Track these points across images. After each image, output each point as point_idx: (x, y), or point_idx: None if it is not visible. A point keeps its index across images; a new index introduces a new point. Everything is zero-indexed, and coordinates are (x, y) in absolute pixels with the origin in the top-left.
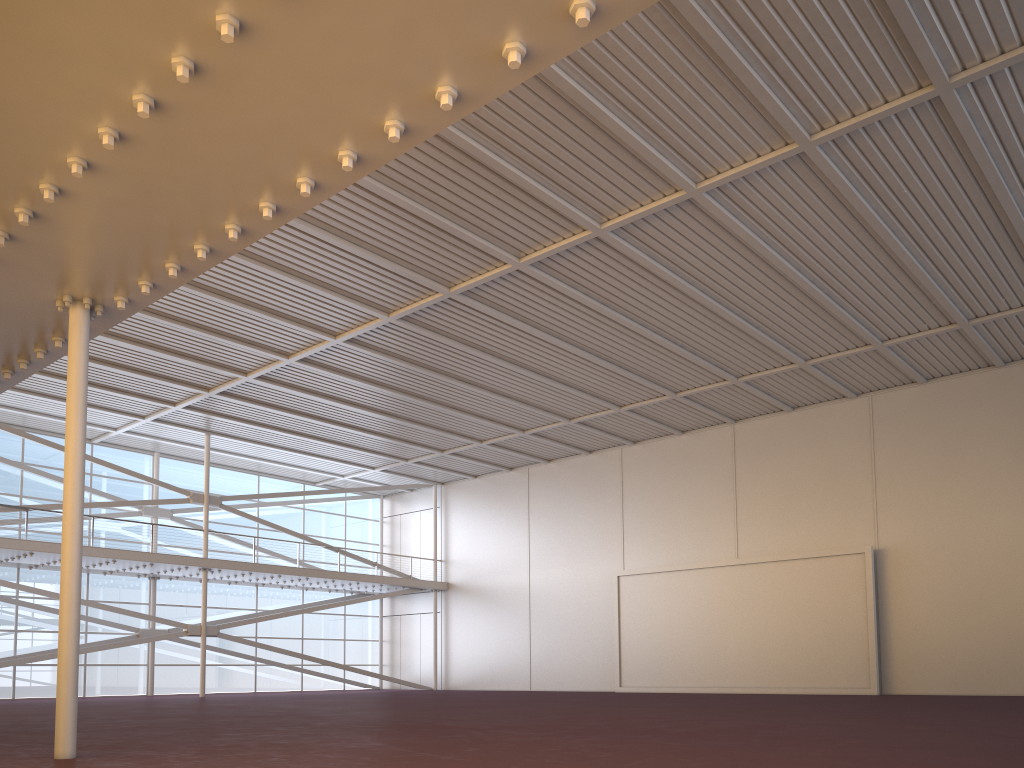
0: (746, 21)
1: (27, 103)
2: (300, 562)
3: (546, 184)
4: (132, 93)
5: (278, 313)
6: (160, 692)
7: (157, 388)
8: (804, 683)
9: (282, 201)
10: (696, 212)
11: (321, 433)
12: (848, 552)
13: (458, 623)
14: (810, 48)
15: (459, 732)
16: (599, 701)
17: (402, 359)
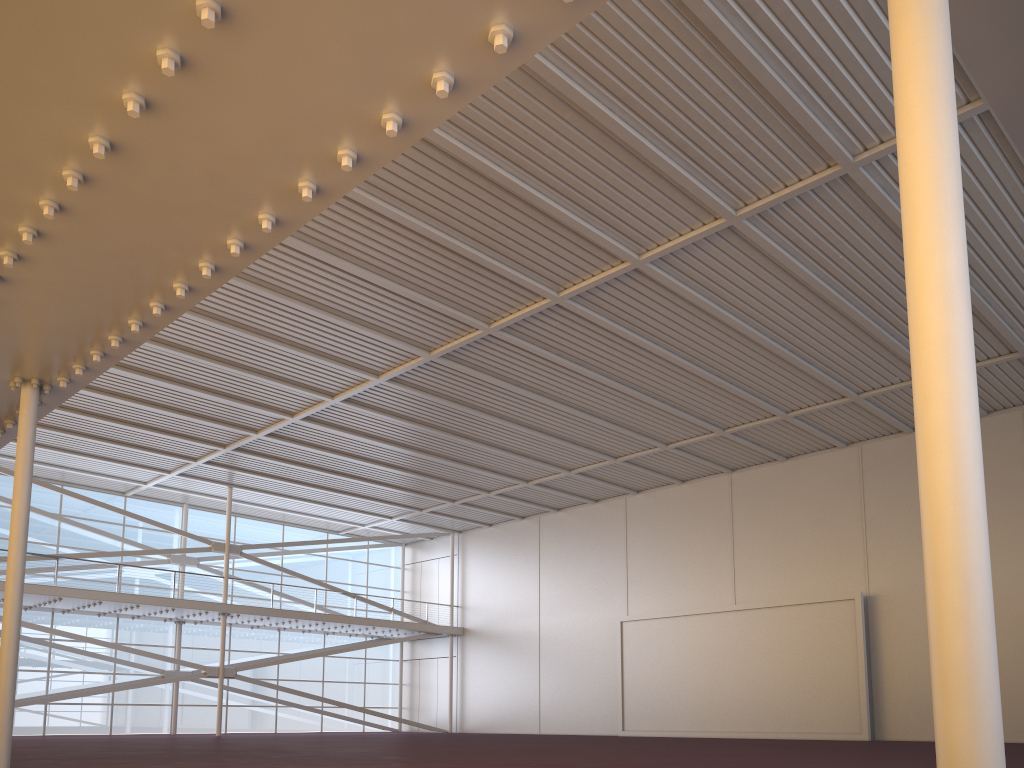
0: (650, 116)
1: None
2: (322, 607)
3: (500, 259)
4: (18, 226)
5: (277, 377)
6: (183, 731)
7: (178, 445)
8: (798, 728)
9: (168, 301)
10: (646, 280)
11: (336, 485)
12: (839, 598)
13: (473, 667)
14: (715, 137)
15: (383, 763)
16: (580, 742)
17: (399, 416)
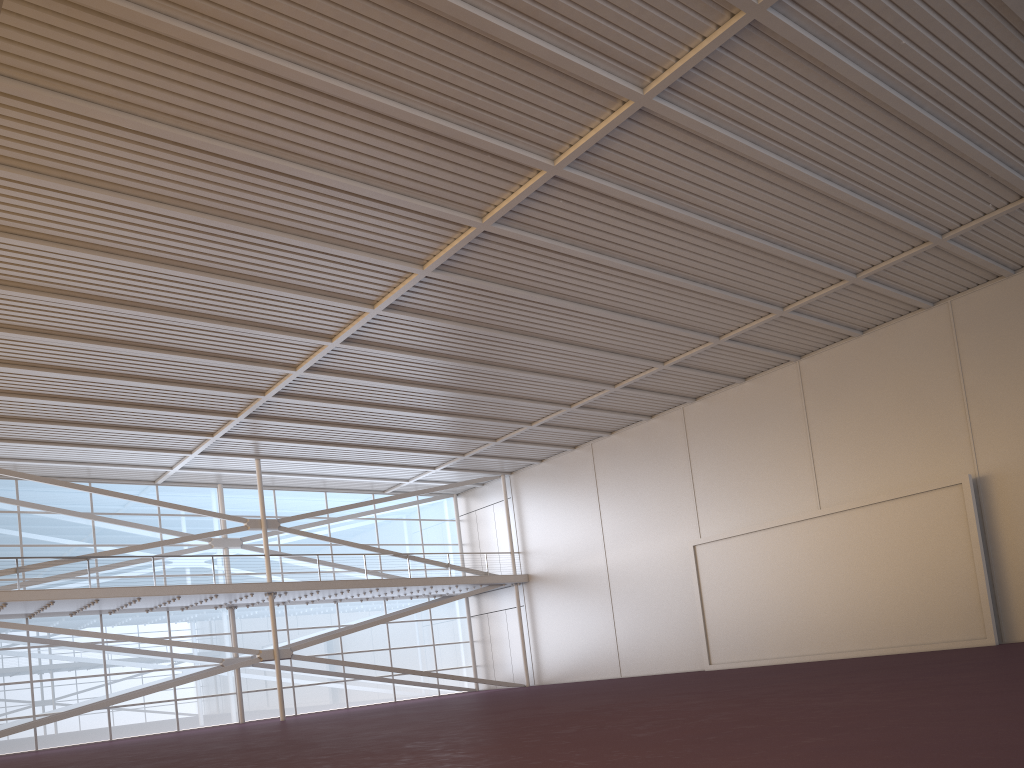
0: None
1: None
2: (377, 573)
3: (473, 127)
4: None
5: (264, 325)
6: (252, 718)
7: (188, 421)
8: (909, 640)
9: None
10: (657, 123)
11: (366, 441)
12: (942, 485)
13: (542, 615)
14: None
15: (388, 761)
16: (657, 688)
17: (410, 351)
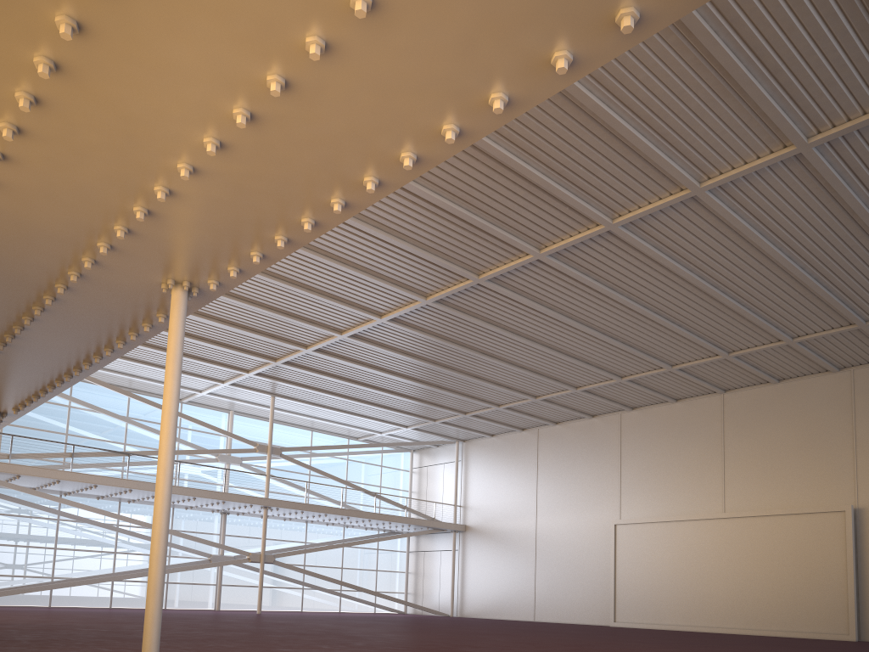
0: (753, 39)
1: (148, 118)
2: (343, 504)
3: (566, 186)
4: (233, 107)
5: (335, 297)
6: (225, 608)
7: (235, 358)
8: (785, 627)
9: (350, 197)
10: (698, 208)
11: (365, 397)
12: (829, 510)
13: (473, 560)
14: (811, 61)
15: None
16: (597, 634)
17: (435, 335)
